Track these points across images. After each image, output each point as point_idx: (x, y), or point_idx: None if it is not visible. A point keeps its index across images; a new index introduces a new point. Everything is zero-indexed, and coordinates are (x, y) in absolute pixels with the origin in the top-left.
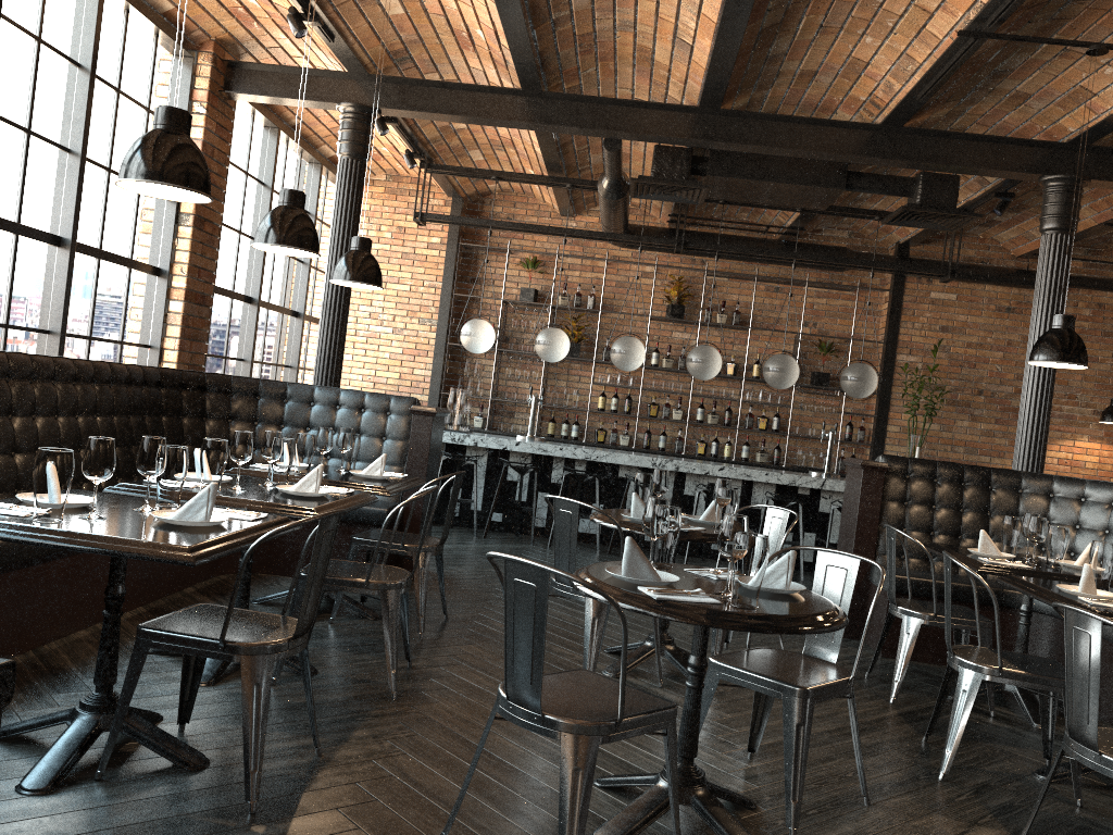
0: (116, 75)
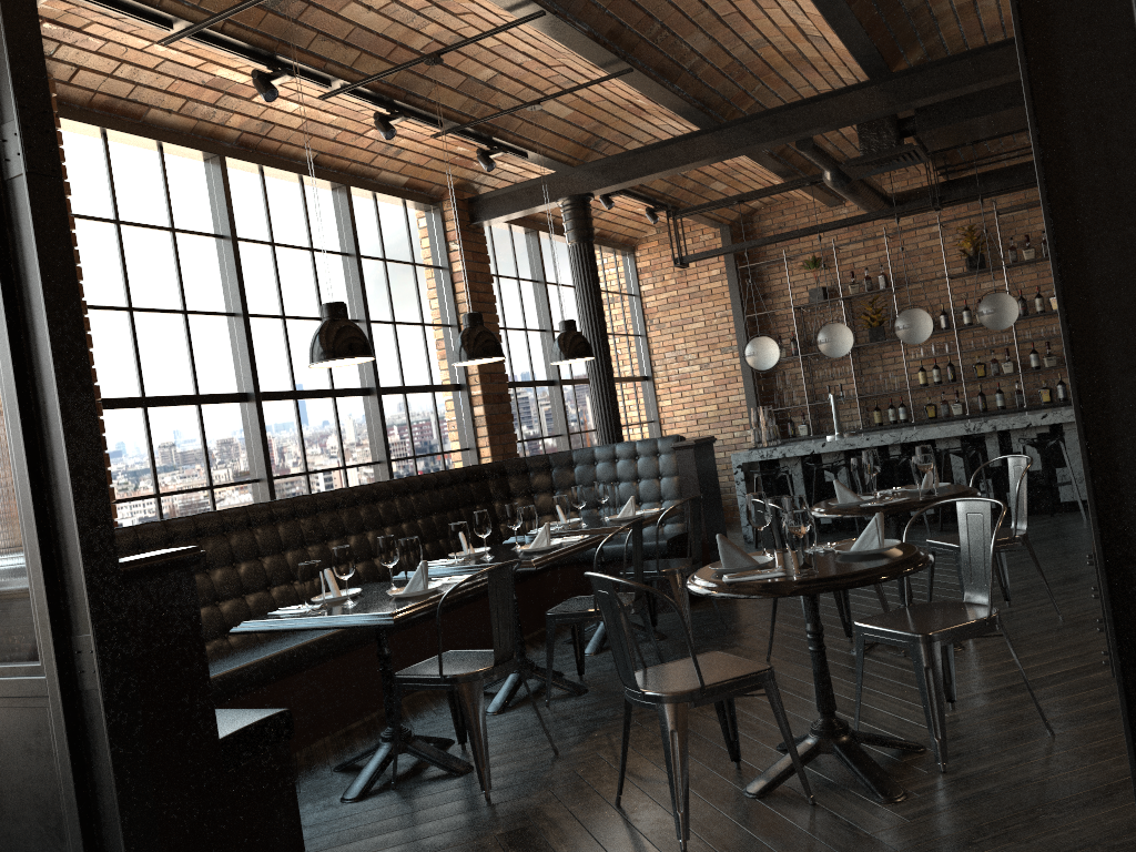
0: (380, 248)
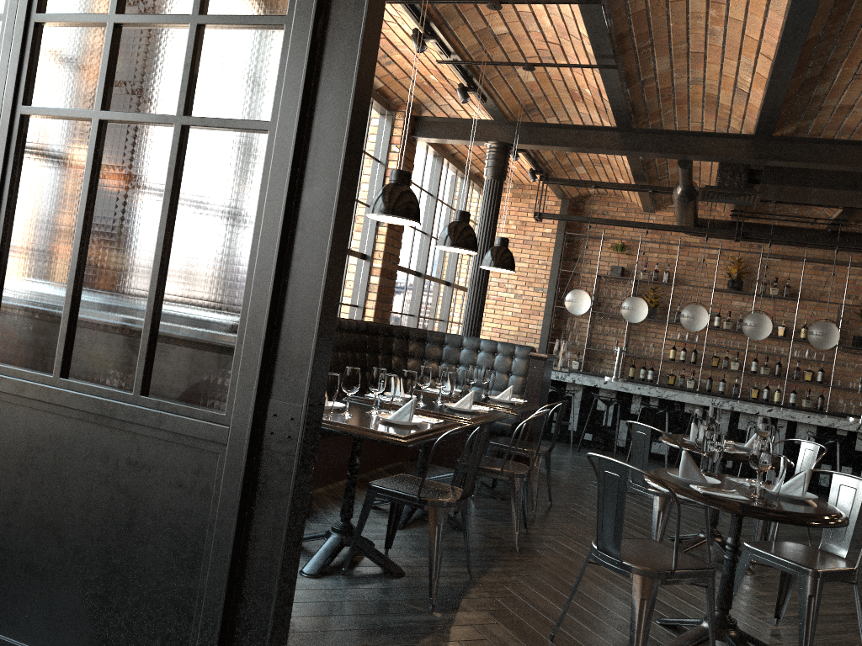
0: None
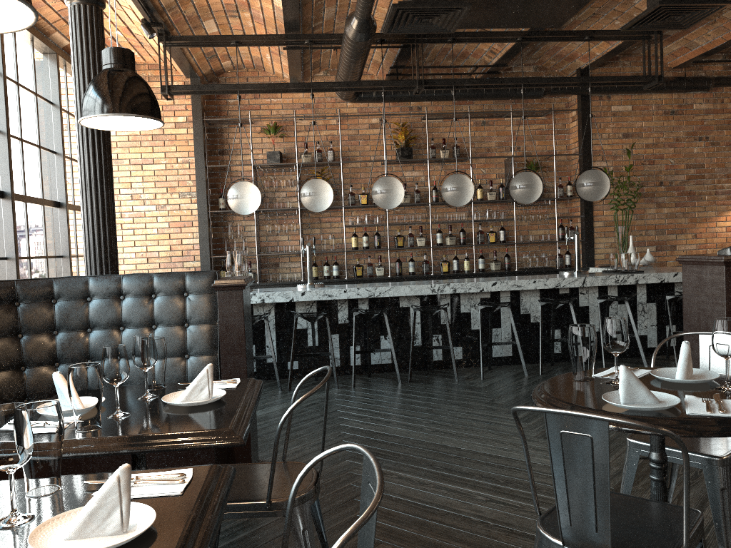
0: None
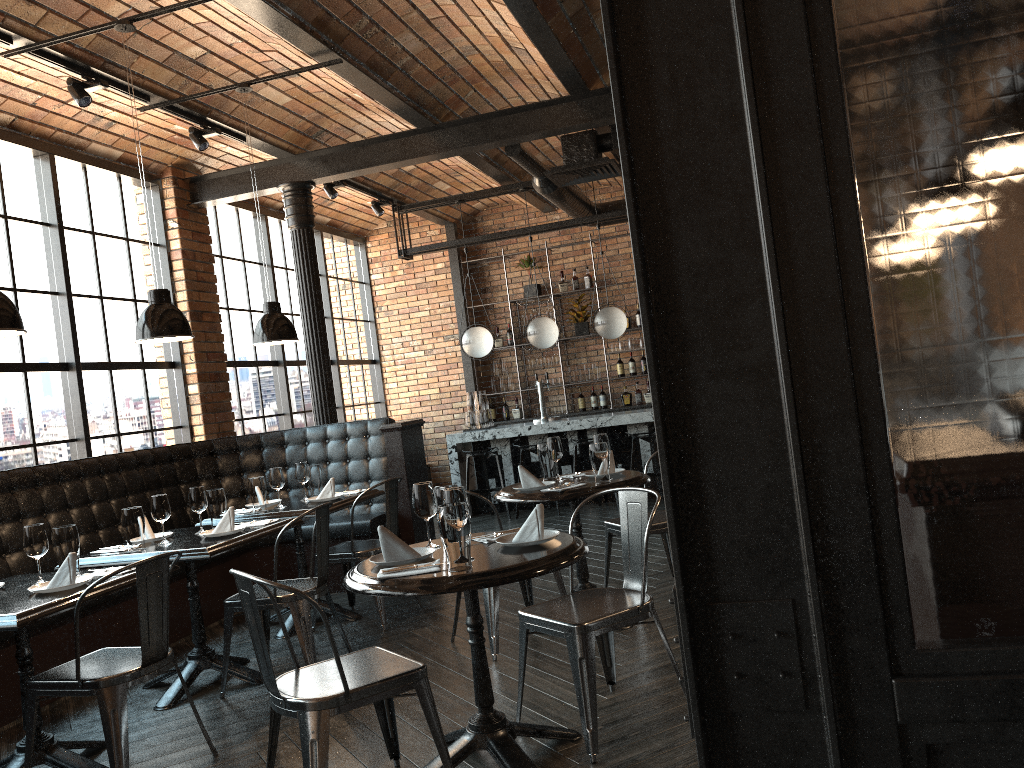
0: (88, 221)
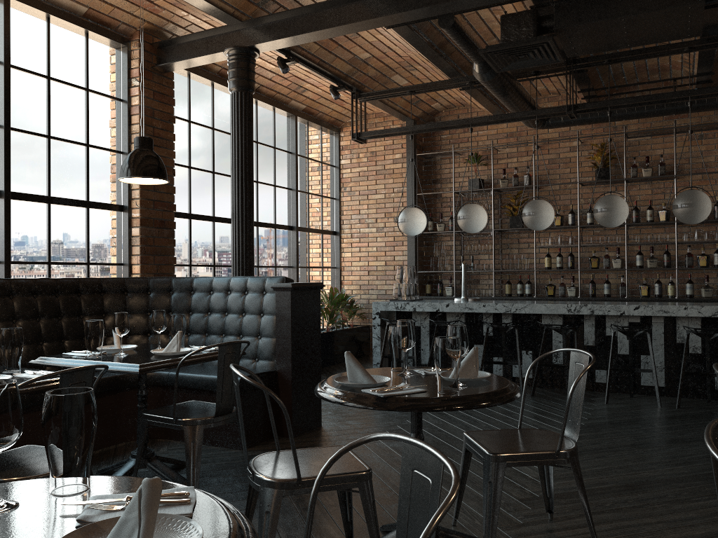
0: (45, 66)
